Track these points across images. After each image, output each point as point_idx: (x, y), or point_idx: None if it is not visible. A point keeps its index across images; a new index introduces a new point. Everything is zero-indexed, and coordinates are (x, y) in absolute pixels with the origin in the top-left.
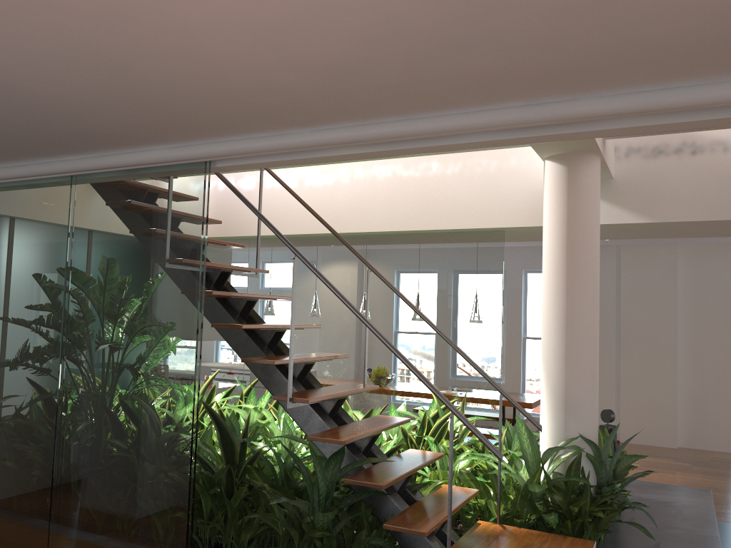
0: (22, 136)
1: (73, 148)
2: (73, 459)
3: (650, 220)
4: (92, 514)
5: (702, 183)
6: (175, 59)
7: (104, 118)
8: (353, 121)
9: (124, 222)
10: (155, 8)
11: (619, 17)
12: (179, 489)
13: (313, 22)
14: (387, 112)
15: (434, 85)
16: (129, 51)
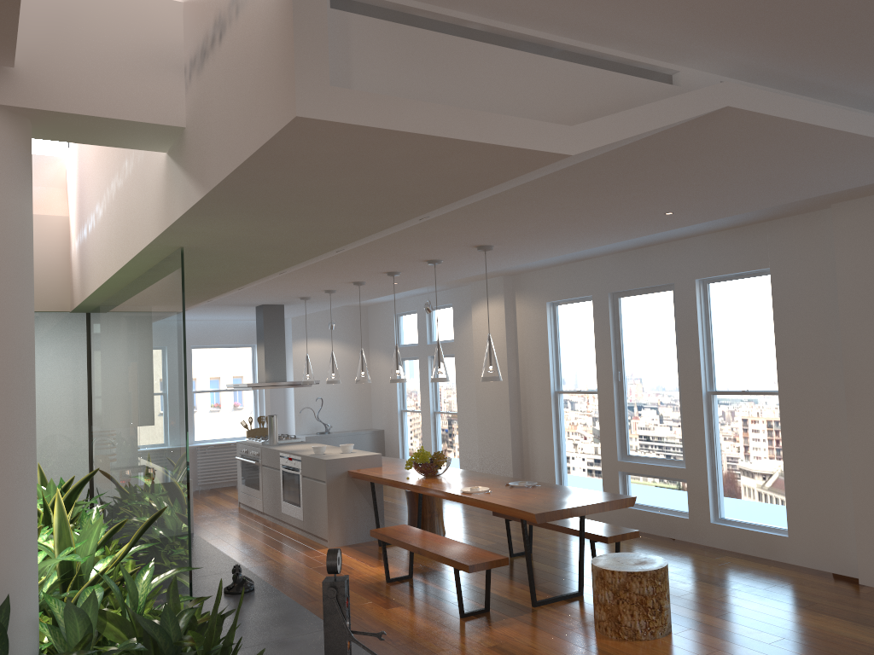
0: None
1: None
2: None
3: (204, 191)
4: None
5: (226, 96)
6: None
7: None
8: None
9: None
10: None
11: None
12: None
13: None
14: None
15: None
16: None
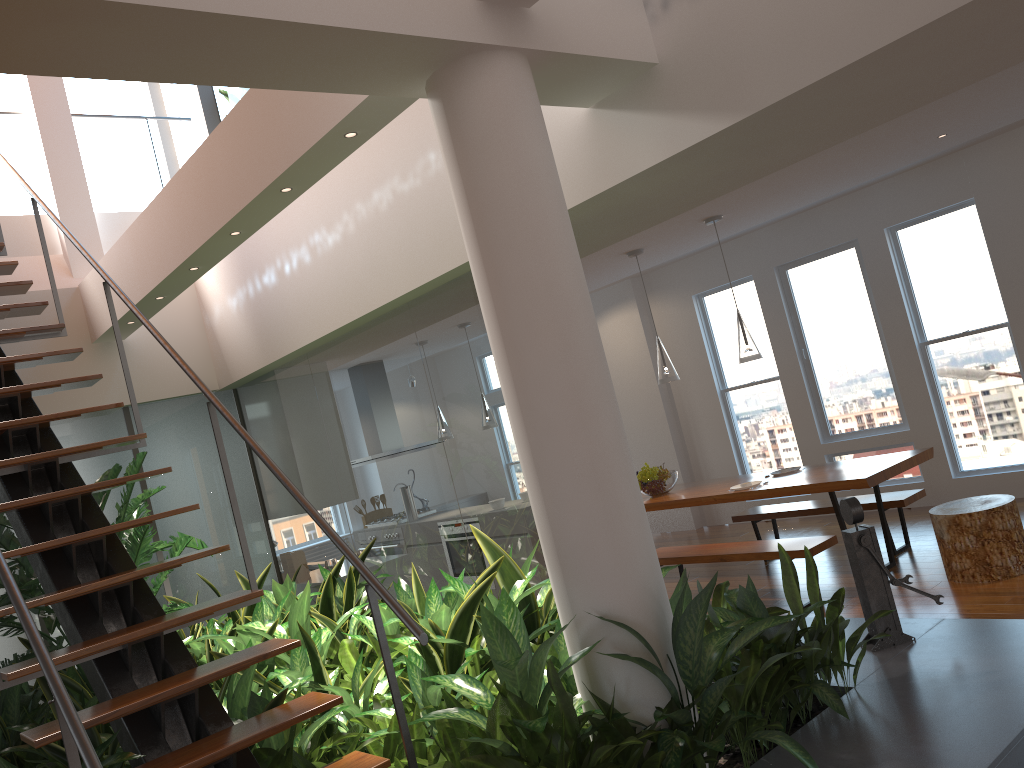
0: None
1: None
2: None
3: (736, 116)
4: None
5: None
6: None
7: None
8: None
9: None
10: None
11: None
12: None
13: None
14: None
15: None
16: None
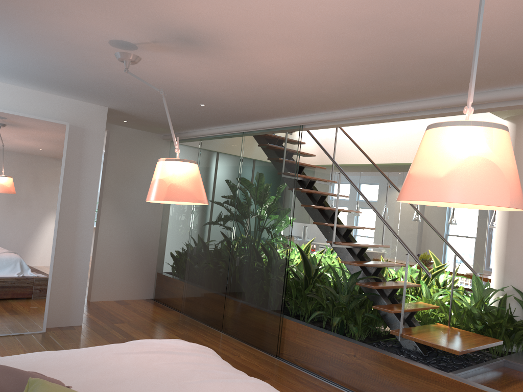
0: (223, 115)
1: (243, 120)
2: (237, 263)
3: None
4: (243, 289)
5: None
6: (278, 87)
7: (254, 108)
8: (362, 106)
9: (263, 154)
10: (267, 73)
11: (451, 65)
12: (280, 279)
13: (325, 74)
14: (376, 102)
15: (390, 91)
16: (260, 85)
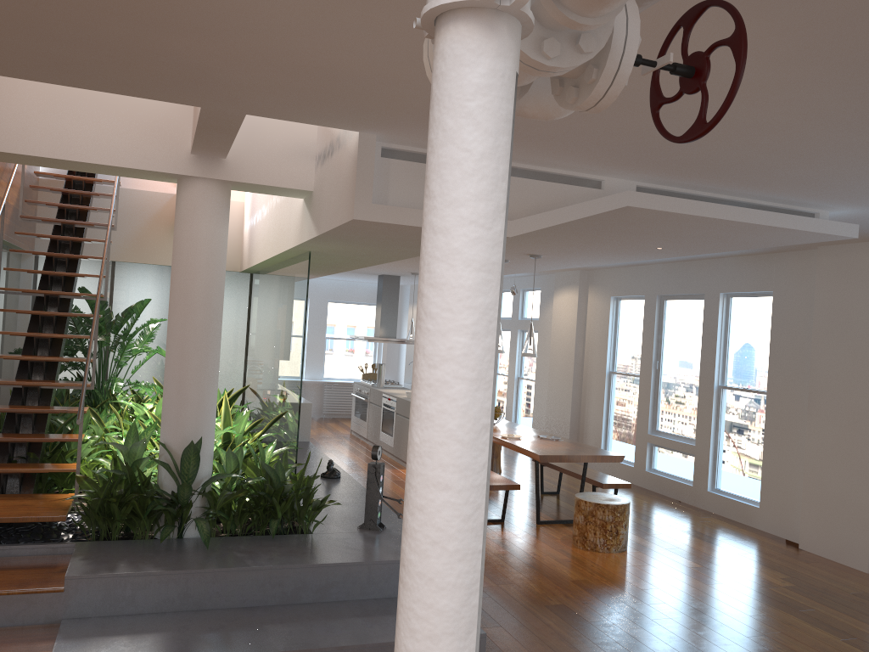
0: None
1: None
2: None
3: (318, 233)
4: None
5: (331, 188)
6: None
7: None
8: None
9: None
10: None
11: None
12: None
13: None
14: None
15: None
16: None
